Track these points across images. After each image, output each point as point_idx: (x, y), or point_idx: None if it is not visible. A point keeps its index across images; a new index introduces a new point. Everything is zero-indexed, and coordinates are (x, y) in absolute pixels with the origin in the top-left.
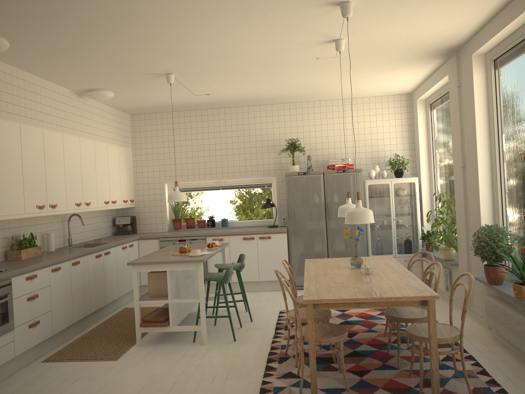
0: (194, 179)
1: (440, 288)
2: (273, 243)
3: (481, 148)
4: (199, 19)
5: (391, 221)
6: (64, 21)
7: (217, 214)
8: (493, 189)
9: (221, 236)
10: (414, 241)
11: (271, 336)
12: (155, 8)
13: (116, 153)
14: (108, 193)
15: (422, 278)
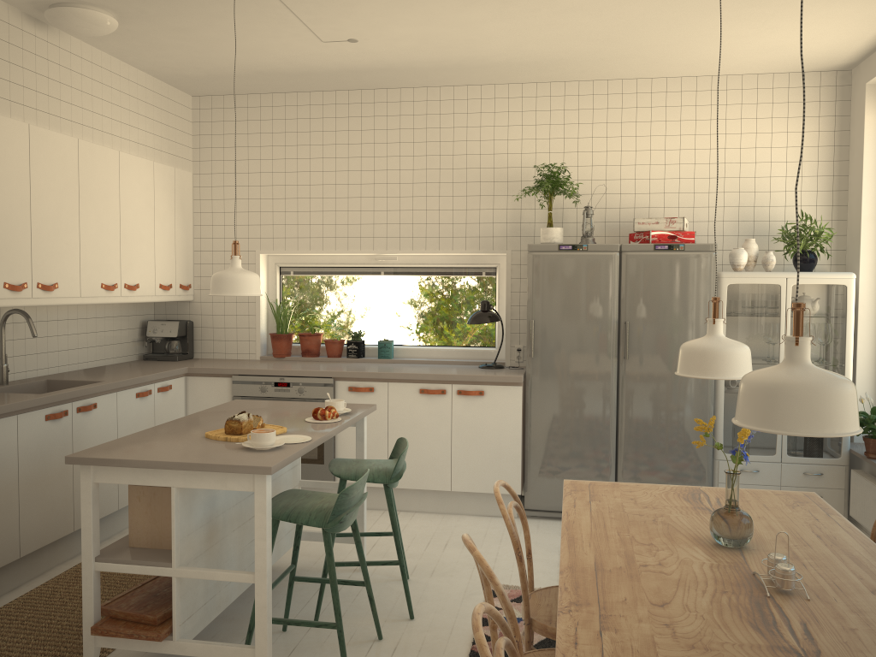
0: (323, 247)
1: None
2: (489, 408)
3: None
4: None
5: None
6: None
7: (370, 328)
8: None
9: (371, 381)
10: None
11: None
12: None
13: (146, 176)
14: (117, 266)
15: None
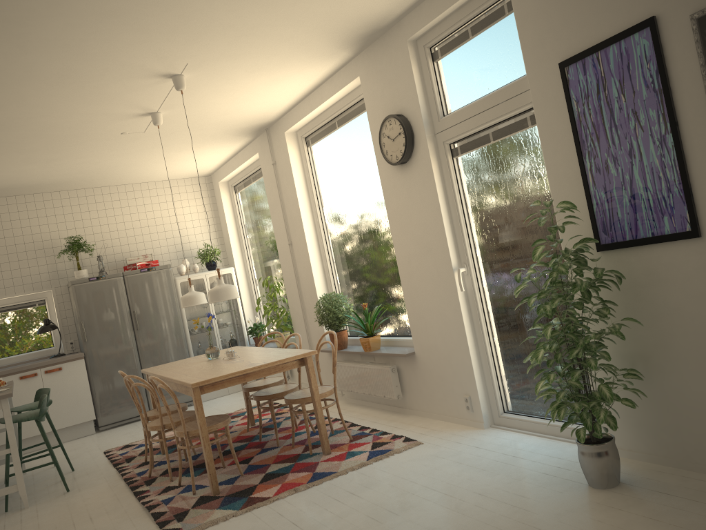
0: None
1: None
2: (67, 376)
3: (306, 222)
4: None
5: (213, 321)
6: None
7: None
8: (322, 260)
9: None
10: (240, 339)
11: (114, 472)
12: None
13: None
14: None
15: None
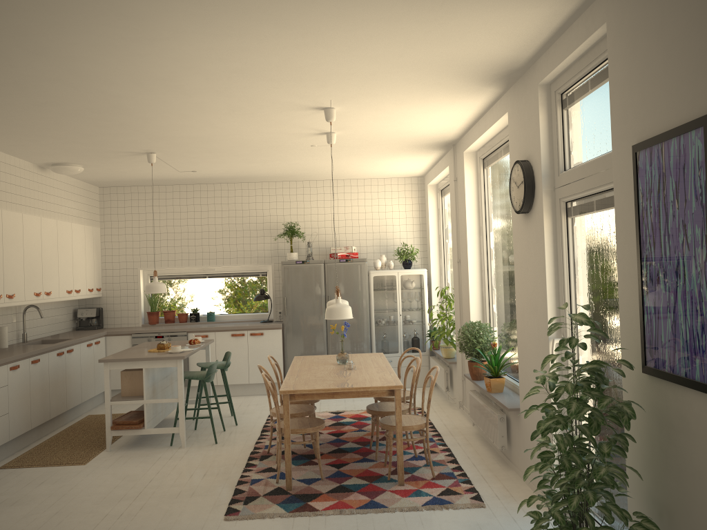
0: (175, 265)
1: (442, 388)
2: (266, 341)
3: (471, 245)
4: (186, 113)
5: (398, 317)
6: (44, 110)
7: (202, 306)
8: (482, 285)
9: (206, 332)
10: (421, 339)
11: (256, 438)
12: (141, 105)
13: (82, 233)
14: (72, 281)
15: (405, 373)
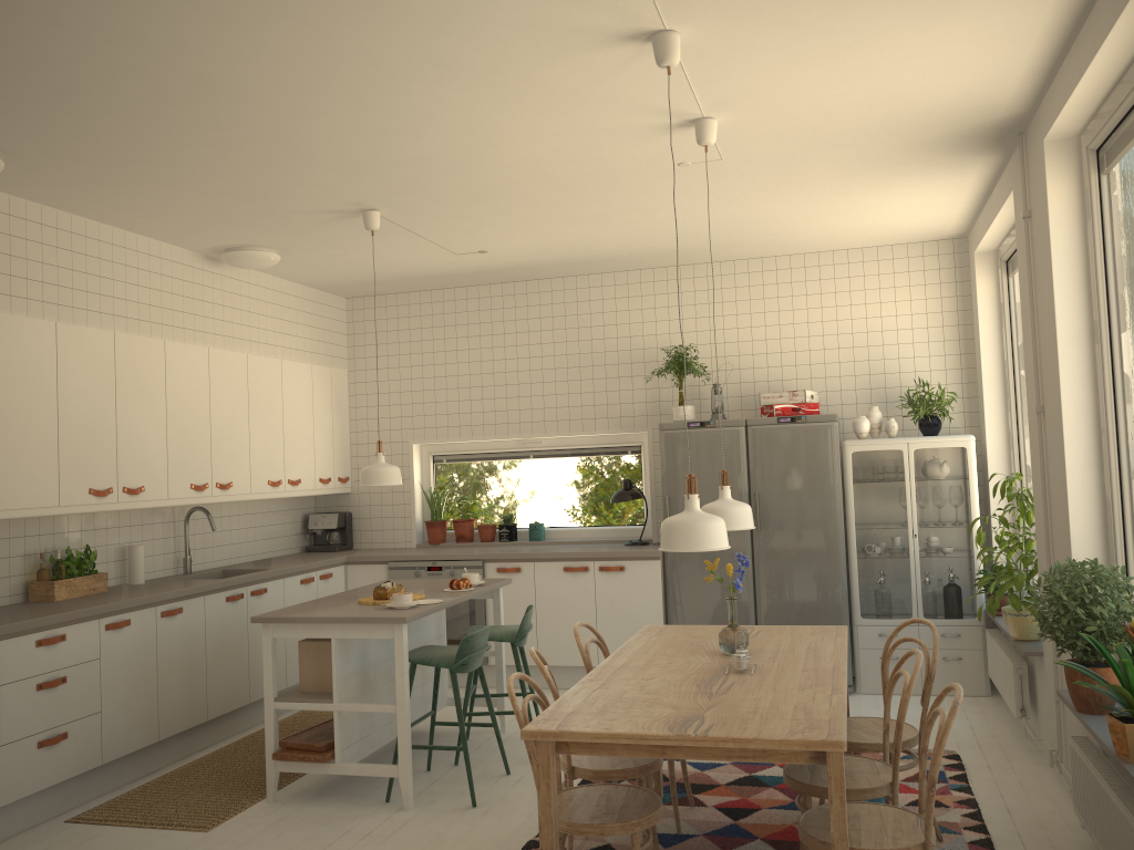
0: (472, 434)
1: (1010, 708)
2: (630, 583)
3: (1069, 367)
4: (354, 89)
5: (909, 540)
6: (82, 110)
7: (522, 511)
8: (1103, 468)
9: (518, 561)
10: (966, 590)
11: None
12: (245, 71)
13: (305, 378)
14: (281, 464)
15: (888, 687)
